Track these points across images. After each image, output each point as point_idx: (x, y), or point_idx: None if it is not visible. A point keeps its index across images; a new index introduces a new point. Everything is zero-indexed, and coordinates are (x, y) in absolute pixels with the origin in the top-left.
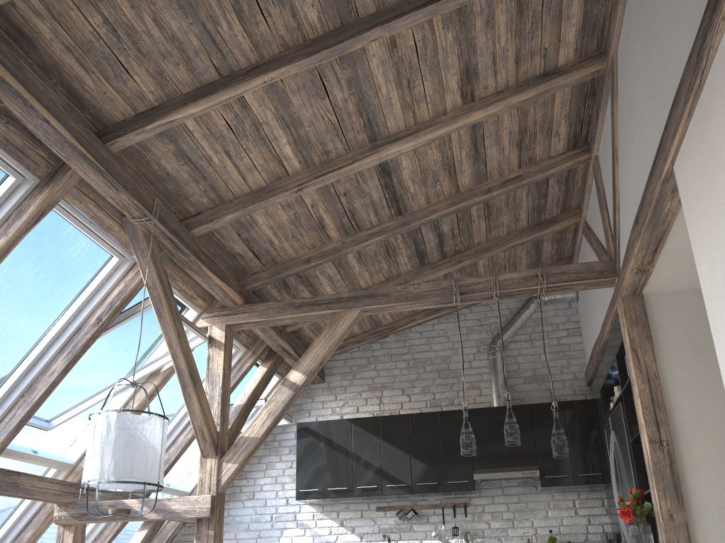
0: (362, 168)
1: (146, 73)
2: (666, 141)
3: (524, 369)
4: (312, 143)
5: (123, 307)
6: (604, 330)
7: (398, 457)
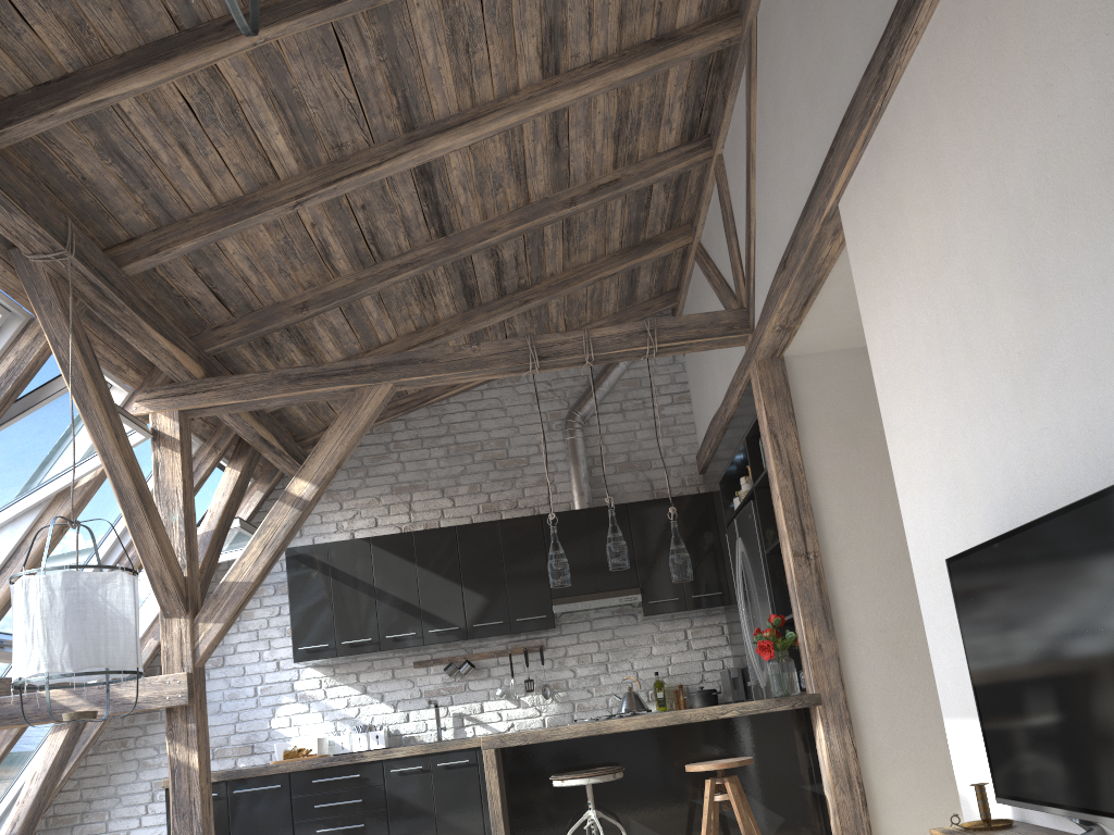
0: (394, 172)
1: (55, 21)
2: (831, 169)
3: (615, 453)
4: (317, 131)
5: (17, 395)
6: (729, 402)
7: (444, 589)
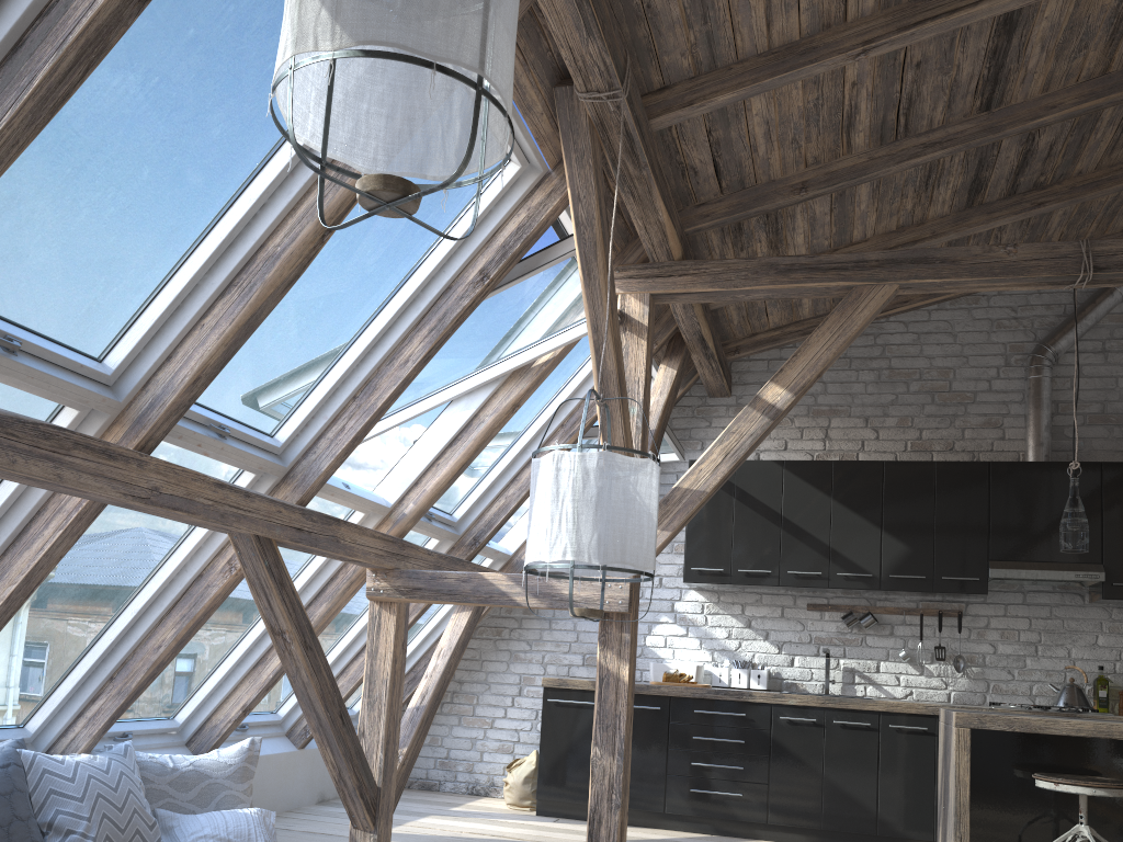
0: (988, 15)
1: None
2: None
3: (1086, 401)
4: None
5: (521, 256)
6: None
7: (859, 530)
